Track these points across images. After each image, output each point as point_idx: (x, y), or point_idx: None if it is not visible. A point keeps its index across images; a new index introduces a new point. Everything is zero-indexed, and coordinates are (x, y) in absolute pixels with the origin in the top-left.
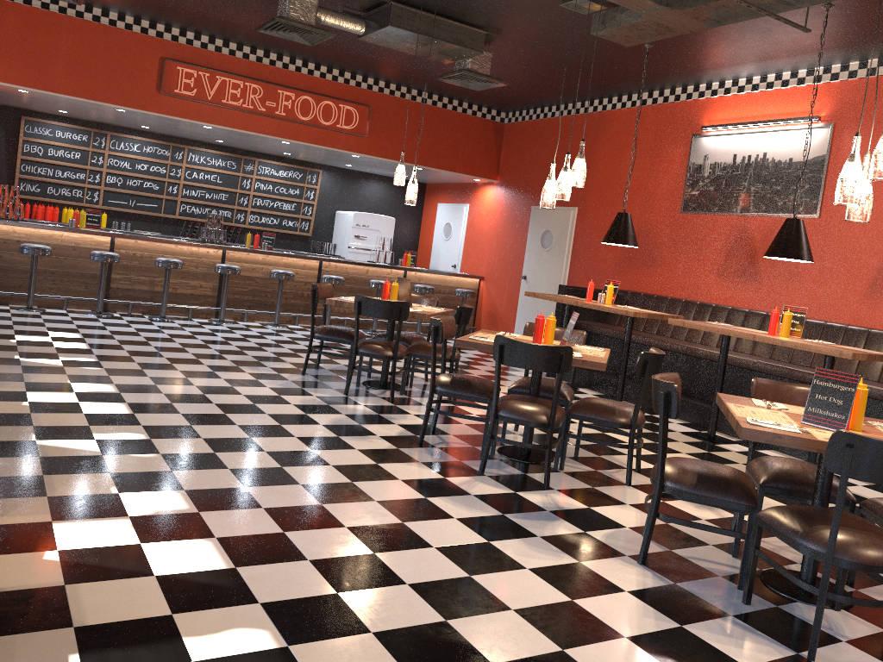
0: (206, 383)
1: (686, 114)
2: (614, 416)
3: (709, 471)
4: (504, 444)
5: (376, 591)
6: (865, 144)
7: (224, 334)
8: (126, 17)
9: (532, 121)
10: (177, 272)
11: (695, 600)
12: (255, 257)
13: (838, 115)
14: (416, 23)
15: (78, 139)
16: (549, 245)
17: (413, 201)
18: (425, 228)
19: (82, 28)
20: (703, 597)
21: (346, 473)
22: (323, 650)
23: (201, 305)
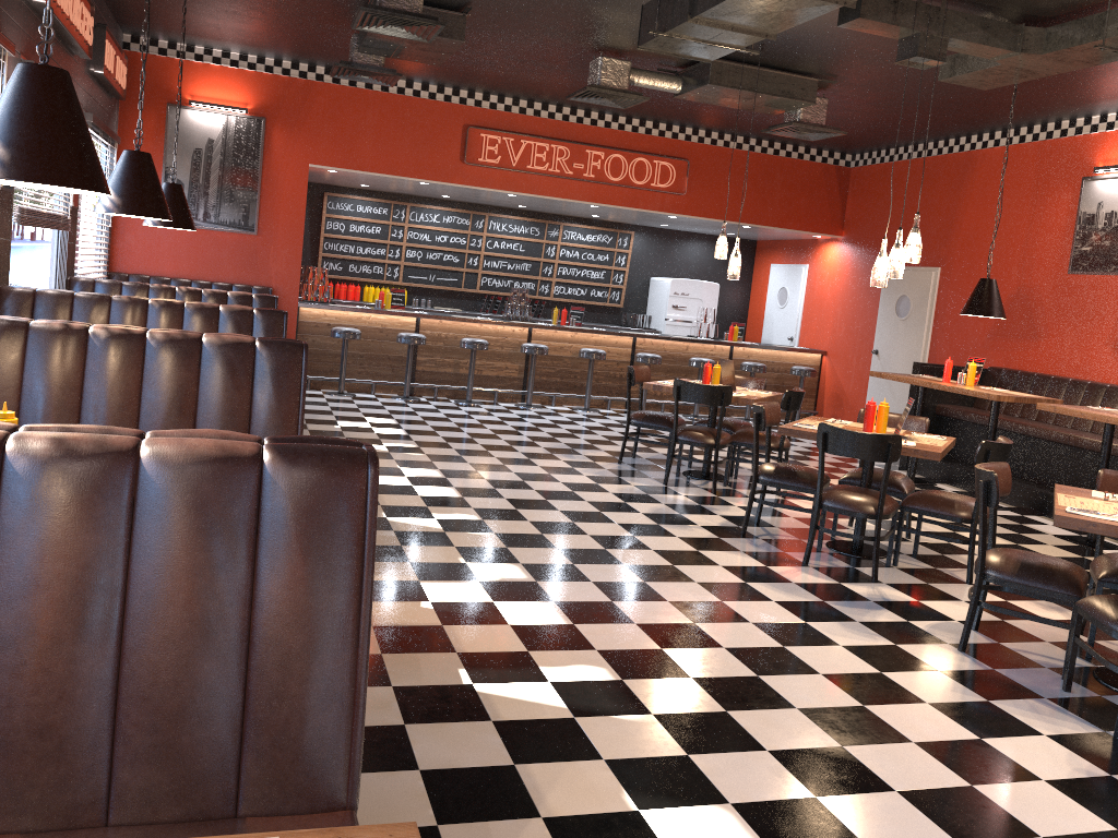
0: (523, 470)
1: (1075, 152)
2: (952, 510)
3: (1033, 562)
4: (835, 538)
5: (695, 650)
6: None
7: (533, 420)
8: (429, 86)
9: (884, 165)
10: (482, 353)
11: (1010, 683)
12: (563, 334)
13: None
14: (737, 78)
15: (378, 212)
16: (906, 313)
17: (736, 276)
18: (756, 294)
19: (387, 102)
20: (1019, 682)
21: (667, 557)
22: (651, 685)
23: (506, 388)
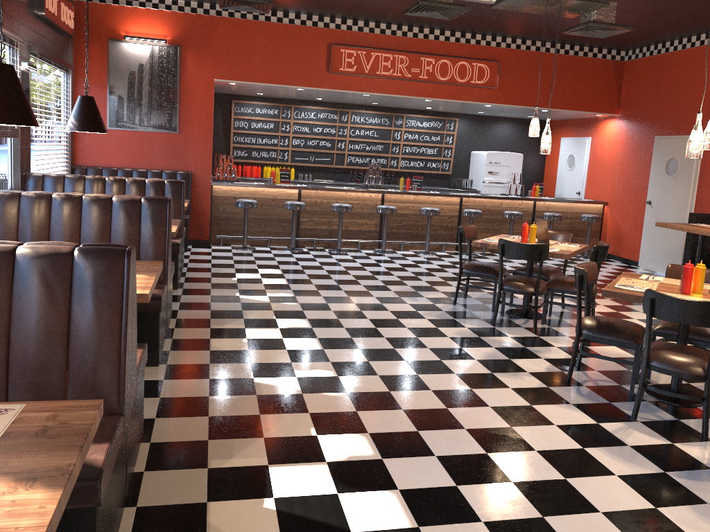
0: (376, 315)
1: None
2: None
3: None
4: (650, 382)
5: None
6: None
7: (386, 265)
8: (301, 15)
9: (653, 57)
10: (347, 214)
11: None
12: (407, 197)
13: None
14: None
15: (271, 113)
16: (674, 172)
17: (547, 150)
18: (549, 160)
19: (270, 29)
20: None
21: (504, 416)
22: None
23: (367, 239)
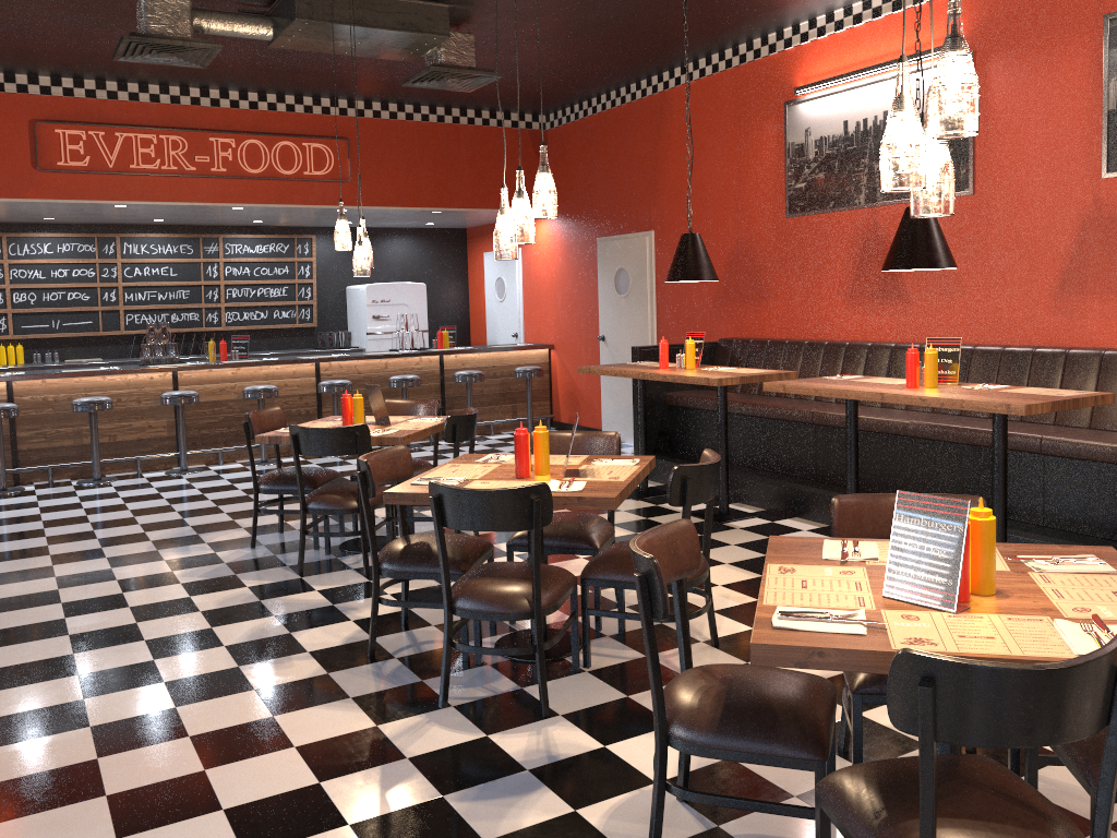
0: (84, 594)
1: (773, 74)
2: None
3: (744, 698)
4: (514, 628)
5: None
6: (1021, 74)
7: (174, 494)
8: None
9: (580, 121)
10: (111, 413)
11: None
12: (221, 373)
13: (977, 37)
14: (337, 9)
15: None
16: (626, 288)
17: (364, 270)
18: (474, 289)
19: None
20: None
21: (205, 751)
22: None
23: (155, 452)
